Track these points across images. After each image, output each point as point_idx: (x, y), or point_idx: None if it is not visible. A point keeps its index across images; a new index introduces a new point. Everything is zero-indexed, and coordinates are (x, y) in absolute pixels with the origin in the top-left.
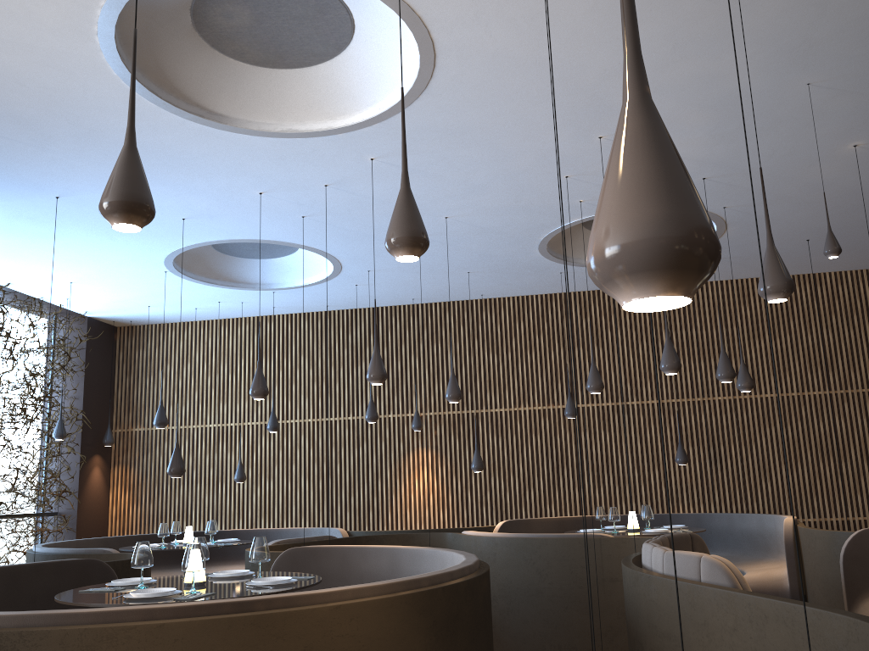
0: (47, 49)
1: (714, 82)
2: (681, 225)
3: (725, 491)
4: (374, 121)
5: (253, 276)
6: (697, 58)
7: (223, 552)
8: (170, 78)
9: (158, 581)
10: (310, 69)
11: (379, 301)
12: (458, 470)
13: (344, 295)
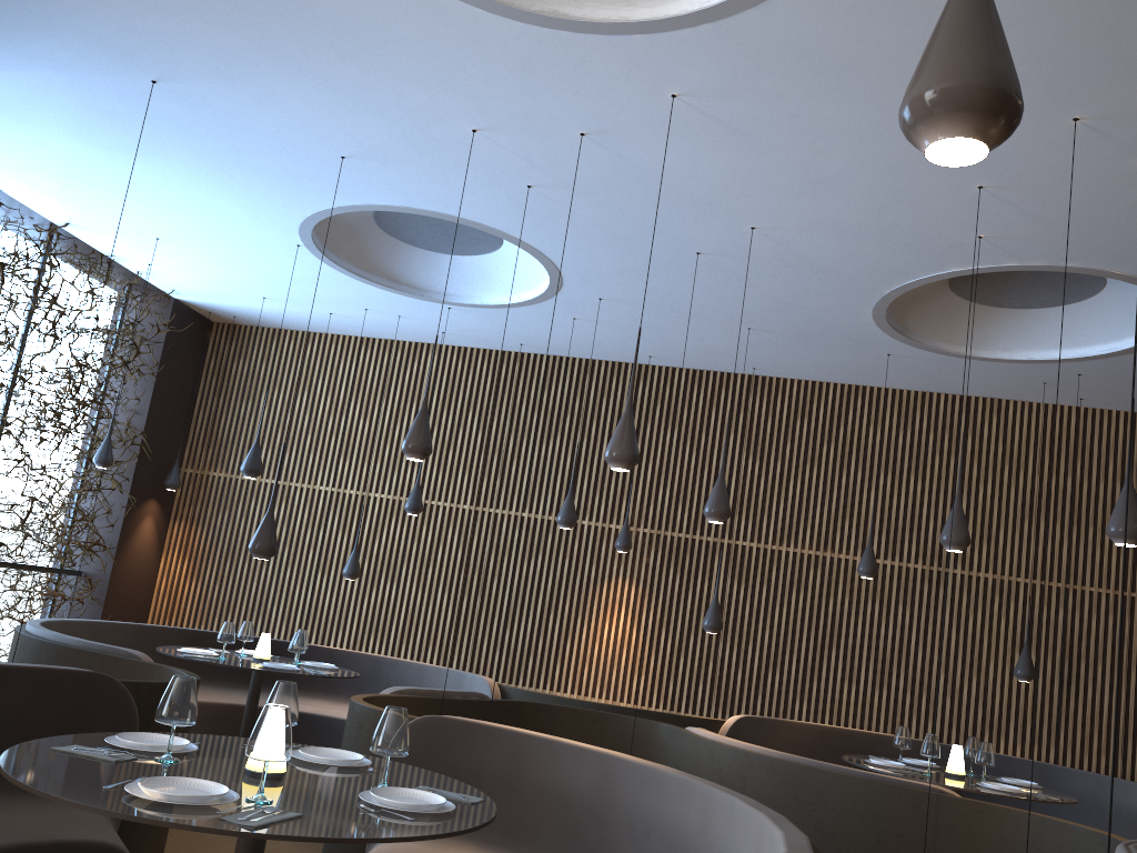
0: None
1: None
2: None
3: (1076, 732)
4: (704, 18)
5: (424, 278)
6: None
7: (308, 677)
8: None
9: (200, 747)
10: None
11: (599, 351)
12: (672, 621)
13: (552, 332)
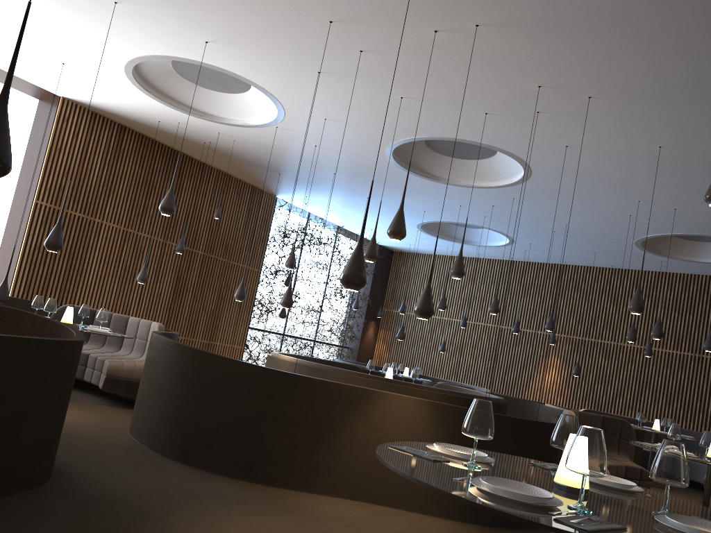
0: (367, 156)
1: (691, 185)
2: (422, 308)
3: None
4: (509, 185)
5: (466, 237)
6: (672, 176)
7: None
8: (415, 163)
9: None
10: (479, 160)
11: (543, 259)
12: None
13: (520, 254)
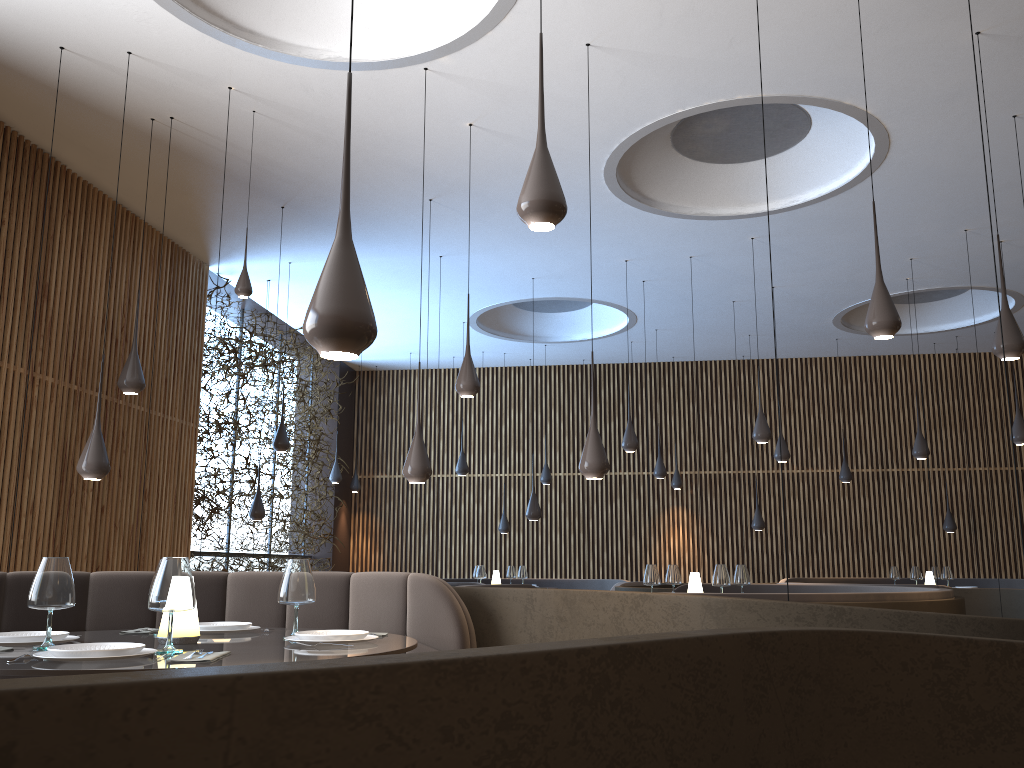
0: (567, 150)
1: None
2: None
3: (983, 560)
4: (782, 210)
5: (532, 329)
6: None
7: None
8: (631, 170)
9: None
10: (740, 164)
11: (638, 357)
12: (714, 529)
13: (610, 350)
